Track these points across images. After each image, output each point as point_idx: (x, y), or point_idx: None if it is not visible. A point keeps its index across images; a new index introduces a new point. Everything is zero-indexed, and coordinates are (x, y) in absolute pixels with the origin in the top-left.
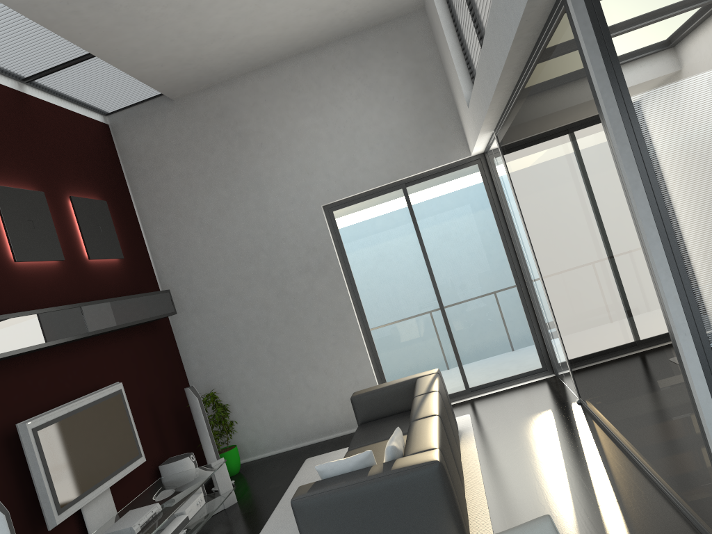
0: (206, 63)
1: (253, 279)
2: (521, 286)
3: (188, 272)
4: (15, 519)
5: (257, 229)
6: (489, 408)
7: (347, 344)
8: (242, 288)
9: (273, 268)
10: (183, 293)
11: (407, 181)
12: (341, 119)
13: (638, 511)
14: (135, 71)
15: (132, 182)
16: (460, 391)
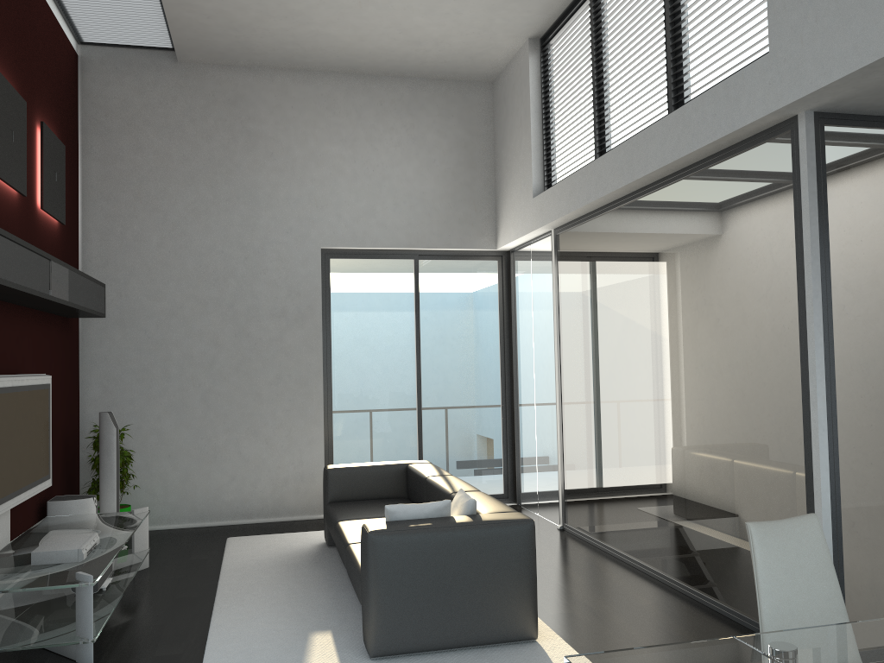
0: (253, 38)
1: (210, 306)
2: (507, 402)
3: (127, 272)
4: None
5: (235, 249)
6: None
7: (303, 415)
8: (193, 312)
9: (240, 301)
10: (110, 295)
11: (422, 253)
12: (372, 161)
13: (681, 611)
14: (175, 9)
15: (87, 137)
16: None
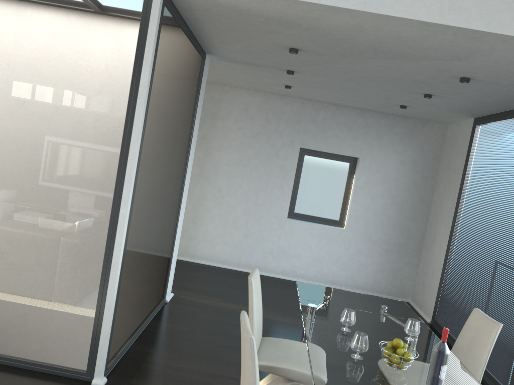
0: None
1: None
2: None
3: None
4: None
5: None
6: None
7: None
8: None
9: None
10: None
11: None
12: None
13: None
14: None
15: None
16: None
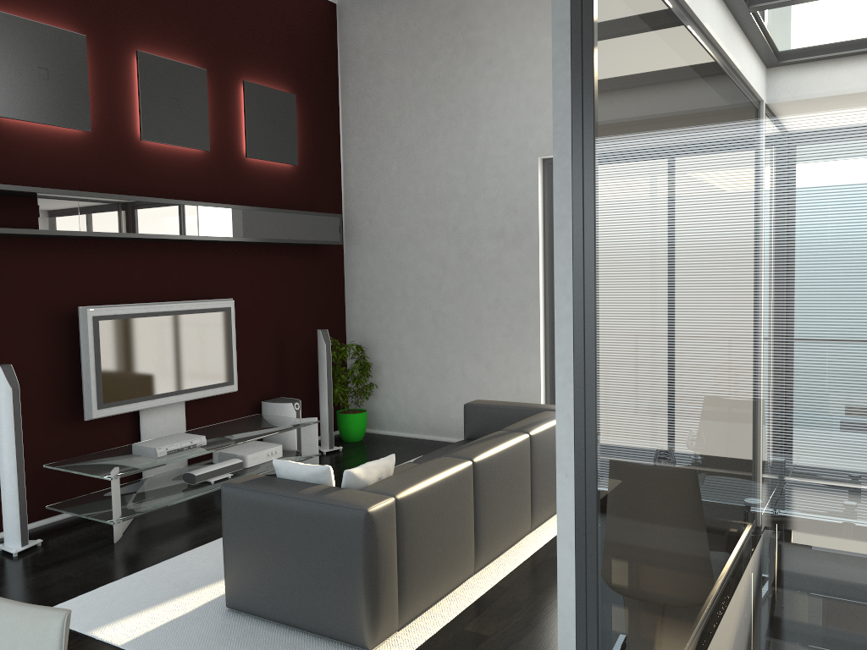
0: None
1: (438, 229)
2: None
3: (374, 200)
4: (57, 397)
5: (458, 169)
6: None
7: (520, 341)
8: (424, 236)
9: (463, 222)
10: (363, 223)
11: None
12: None
13: None
14: None
15: (344, 79)
16: None
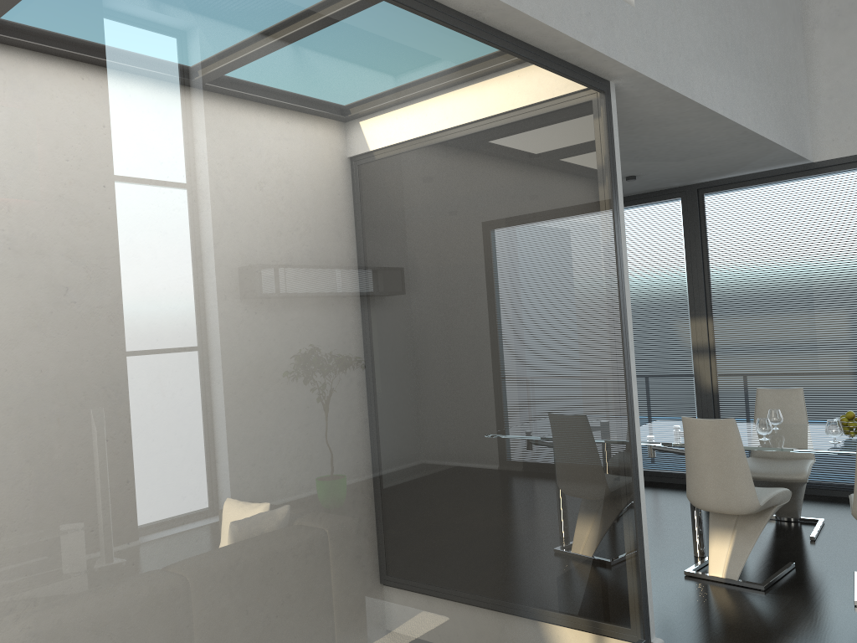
0: None
1: None
2: None
3: None
4: None
5: None
6: None
7: None
8: None
9: None
10: None
11: None
12: None
13: None
14: None
15: None
16: None
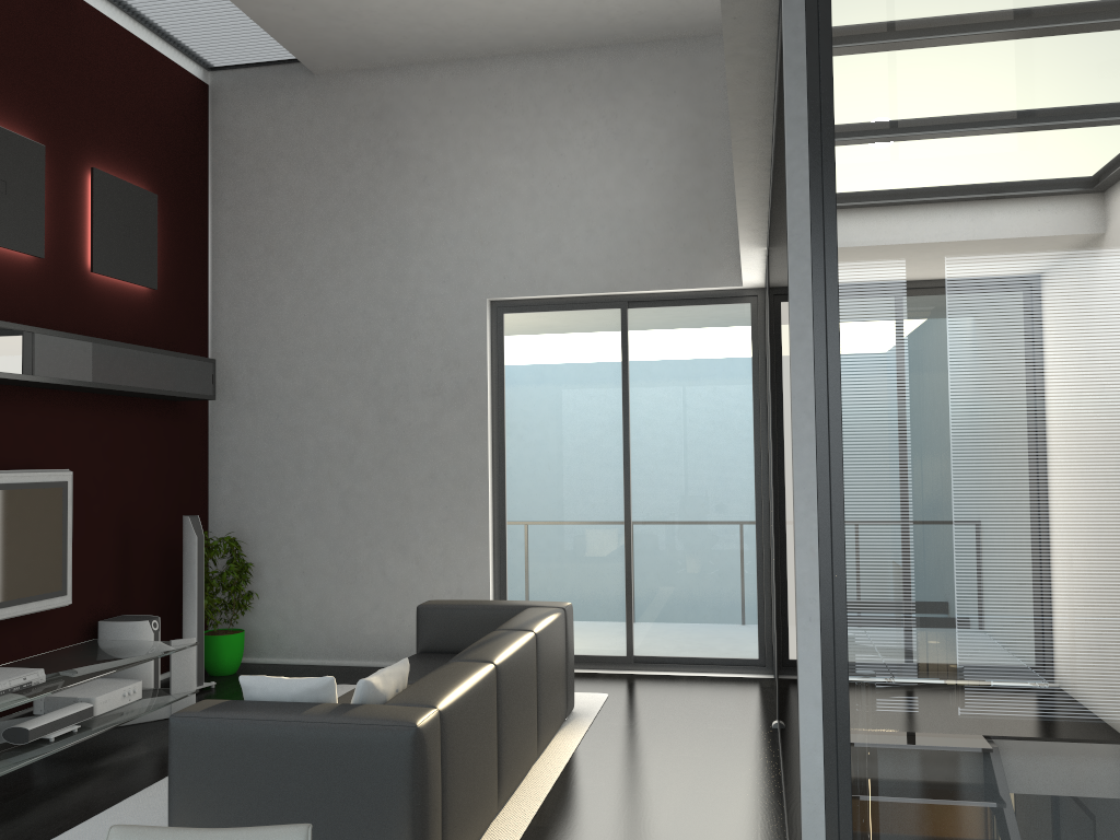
0: (368, 26)
1: (351, 383)
2: (763, 519)
3: (258, 343)
4: None
5: (380, 308)
6: (642, 694)
7: (462, 527)
8: (330, 391)
9: (386, 375)
10: (241, 373)
11: (633, 298)
12: (556, 173)
13: None
14: (250, 6)
15: (217, 182)
16: (617, 657)
